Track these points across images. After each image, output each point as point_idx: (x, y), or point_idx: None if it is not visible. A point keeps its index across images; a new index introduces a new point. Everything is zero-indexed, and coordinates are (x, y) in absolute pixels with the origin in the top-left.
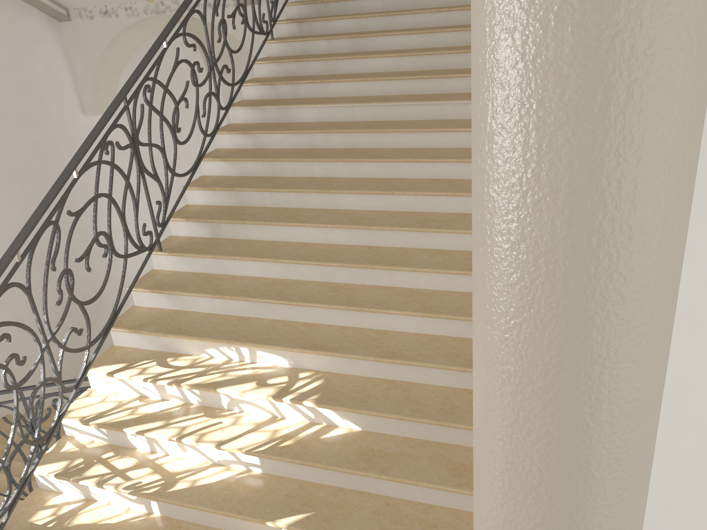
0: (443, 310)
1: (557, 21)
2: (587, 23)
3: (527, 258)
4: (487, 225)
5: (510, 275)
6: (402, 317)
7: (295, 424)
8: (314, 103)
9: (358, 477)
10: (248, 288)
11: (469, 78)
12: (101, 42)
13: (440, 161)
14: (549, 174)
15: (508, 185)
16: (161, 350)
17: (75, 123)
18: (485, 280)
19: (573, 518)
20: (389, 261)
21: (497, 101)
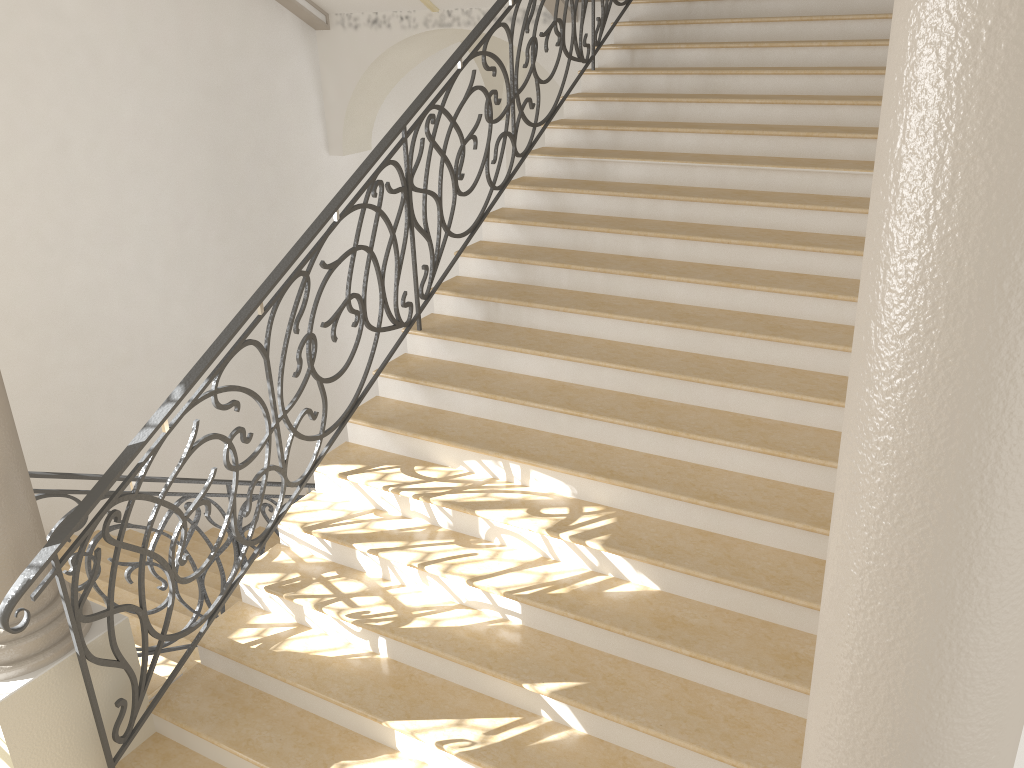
0: (791, 447)
1: (989, 36)
2: (1023, 40)
3: (924, 304)
4: (881, 267)
5: (901, 325)
6: (732, 451)
7: (572, 570)
8: (641, 158)
9: (649, 648)
10: (527, 389)
11: (866, 140)
12: (363, 60)
13: (810, 250)
14: (961, 206)
15: (912, 218)
16: (407, 455)
17: (316, 163)
18: (870, 333)
19: (944, 633)
20: (722, 375)
21: (910, 123)
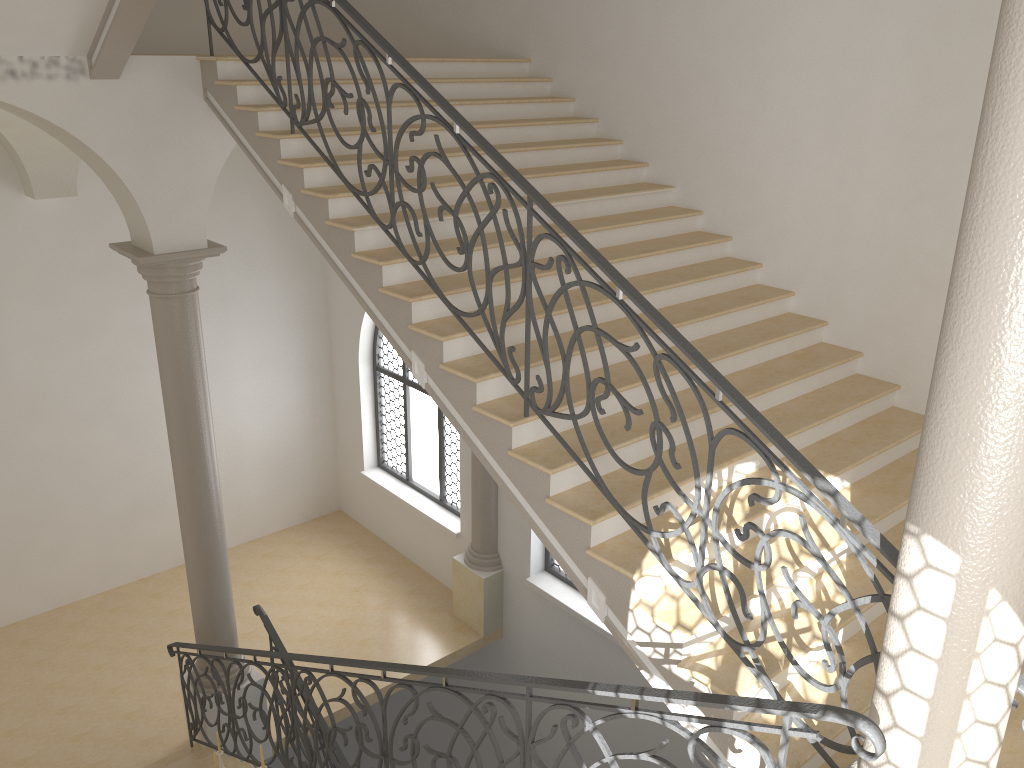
0: (801, 370)
1: None
2: None
3: None
4: None
5: None
6: (783, 388)
7: None
8: (467, 212)
9: (901, 509)
10: (652, 417)
11: (574, 175)
12: None
13: (655, 254)
14: None
15: None
16: (644, 520)
17: None
18: None
19: None
20: (724, 348)
21: None
